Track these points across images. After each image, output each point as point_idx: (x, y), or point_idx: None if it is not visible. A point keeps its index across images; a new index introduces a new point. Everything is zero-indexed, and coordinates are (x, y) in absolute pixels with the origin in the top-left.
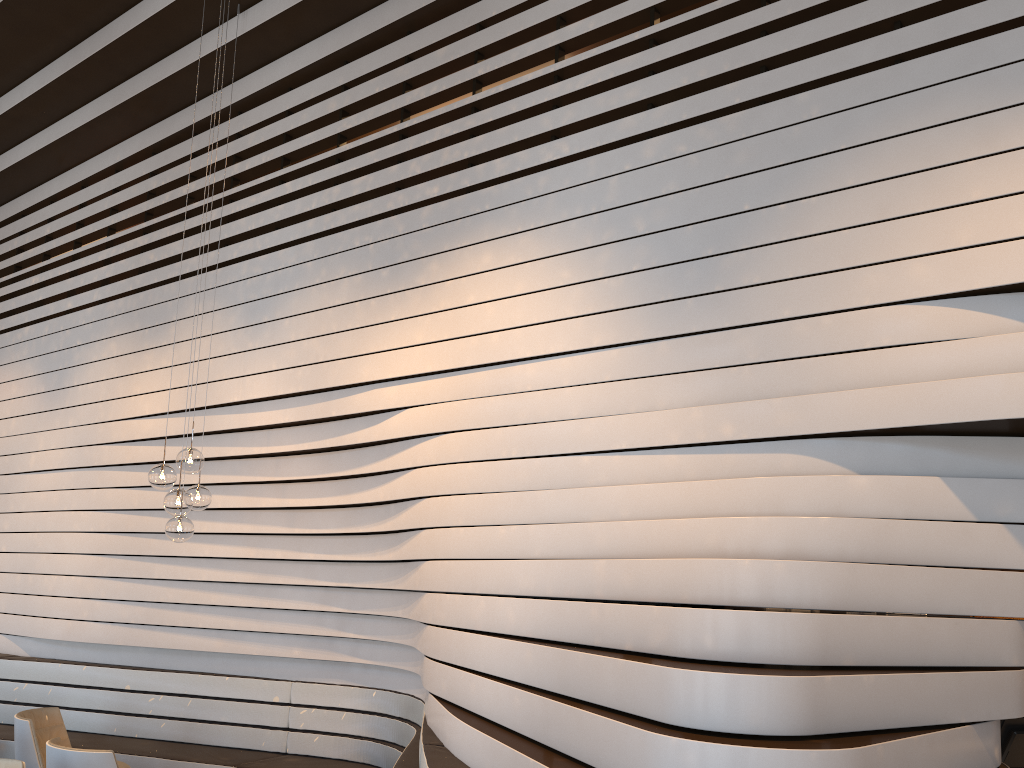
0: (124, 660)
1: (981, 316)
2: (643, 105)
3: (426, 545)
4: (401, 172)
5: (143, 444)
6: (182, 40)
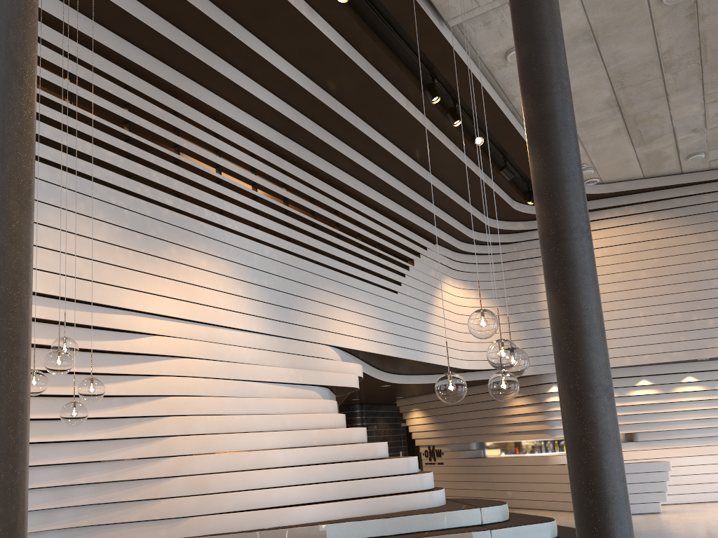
0: None
1: (337, 354)
2: (257, 226)
3: (173, 426)
4: (146, 173)
5: None
6: None
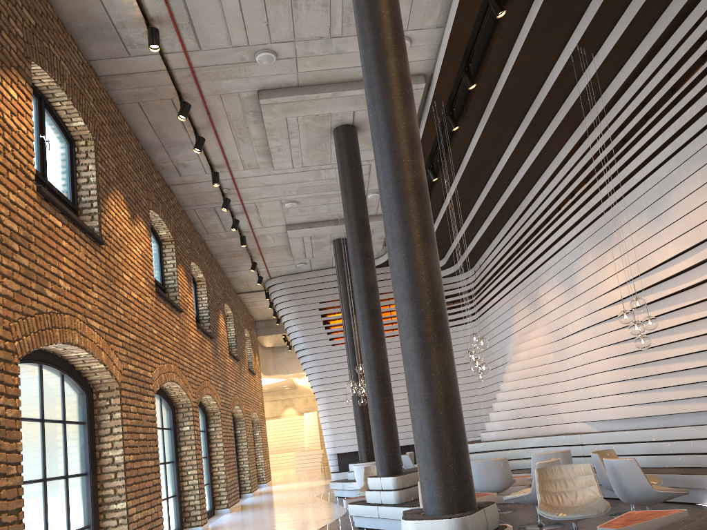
0: (647, 425)
1: None
2: None
3: None
4: None
5: (619, 303)
6: (571, 85)
